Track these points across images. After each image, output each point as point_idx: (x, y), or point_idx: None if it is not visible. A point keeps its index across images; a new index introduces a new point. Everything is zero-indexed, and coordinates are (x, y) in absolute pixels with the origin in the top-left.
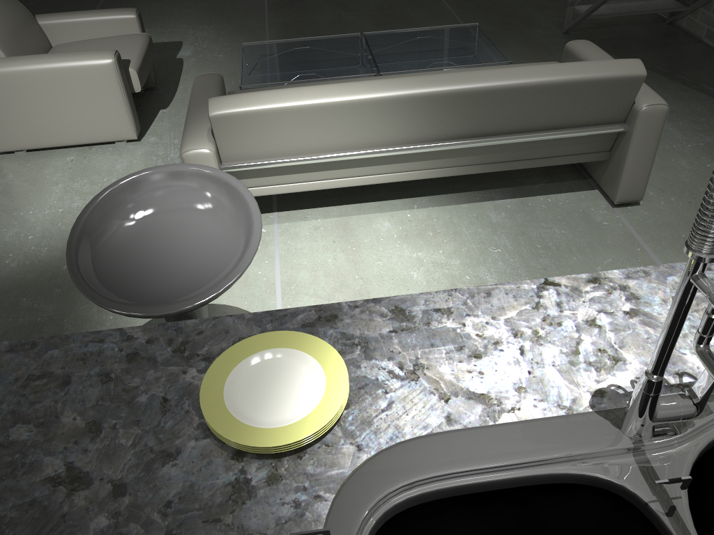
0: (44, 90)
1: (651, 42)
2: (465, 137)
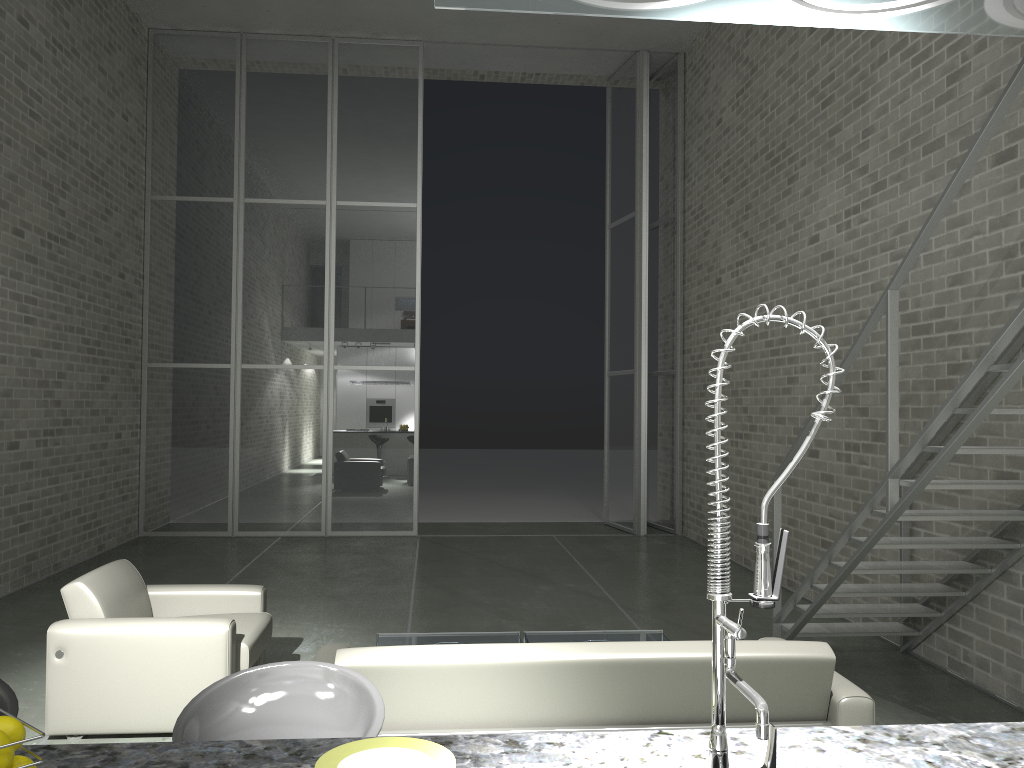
0: (136, 657)
1: (883, 669)
2: (633, 723)
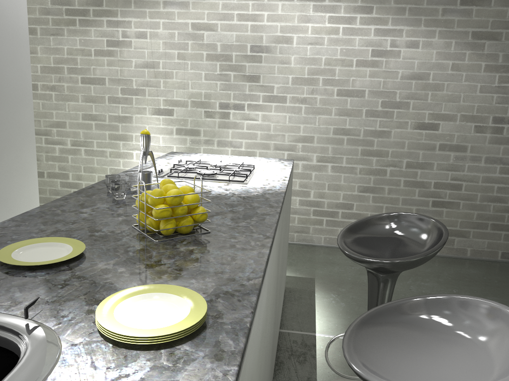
0: None
1: None
2: None
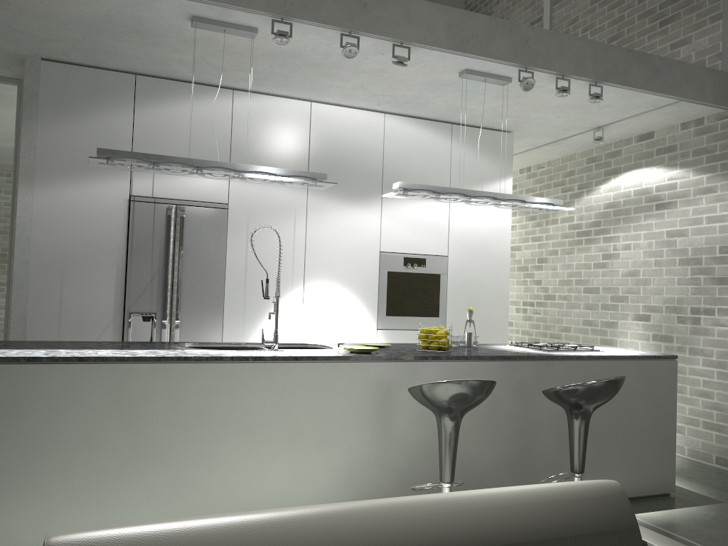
0: None
1: None
2: None
